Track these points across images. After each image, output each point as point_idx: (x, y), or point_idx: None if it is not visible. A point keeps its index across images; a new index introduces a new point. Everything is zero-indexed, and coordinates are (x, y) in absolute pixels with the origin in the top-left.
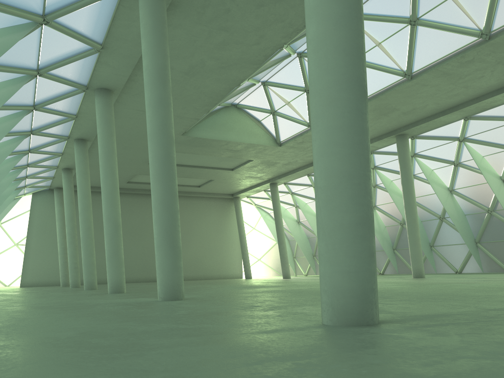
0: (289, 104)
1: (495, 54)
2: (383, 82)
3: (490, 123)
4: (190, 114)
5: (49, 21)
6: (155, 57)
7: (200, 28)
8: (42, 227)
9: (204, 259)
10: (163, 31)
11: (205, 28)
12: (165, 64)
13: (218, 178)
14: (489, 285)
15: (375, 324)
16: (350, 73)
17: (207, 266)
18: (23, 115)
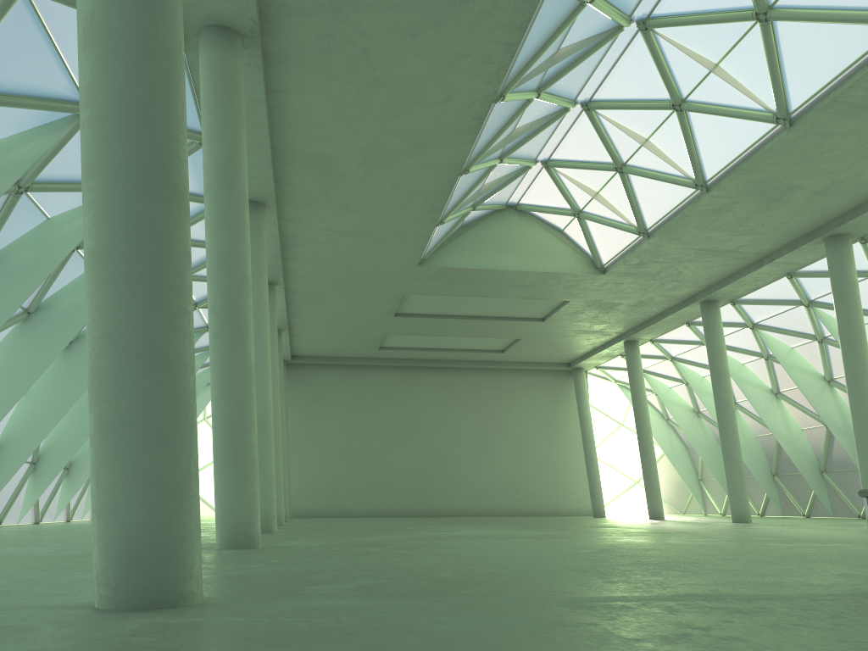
0: (598, 196)
1: None
2: (743, 139)
3: None
4: (411, 230)
5: None
6: (215, 147)
7: (339, 87)
8: None
9: (525, 479)
10: (230, 102)
11: (348, 86)
12: (232, 156)
13: (527, 336)
14: None
15: (157, 609)
16: (112, 153)
17: (530, 491)
18: None
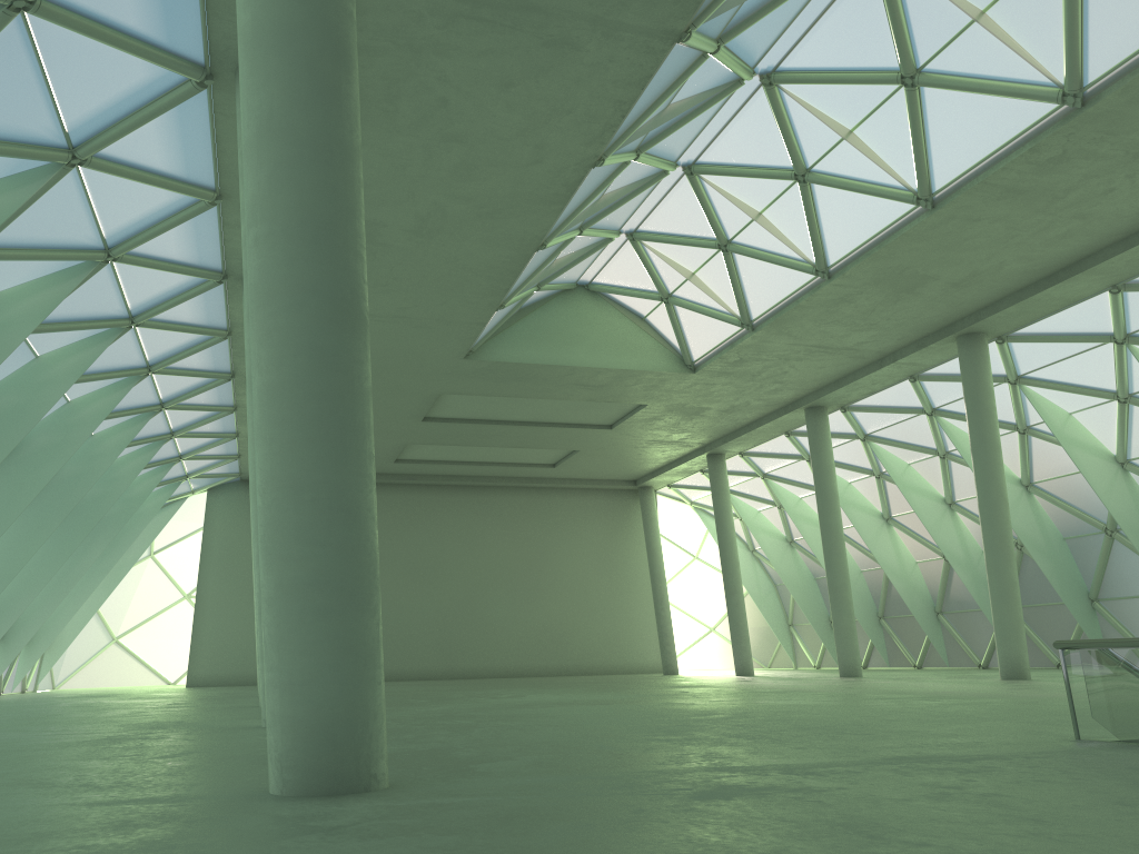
0: (694, 278)
1: (1118, 138)
2: (876, 220)
3: None
4: (462, 315)
5: (84, 158)
6: None
7: (403, 141)
8: (228, 560)
9: (577, 628)
10: None
11: (414, 141)
12: None
13: (588, 447)
14: (1047, 705)
15: (352, 793)
16: (298, 276)
17: (583, 643)
18: (112, 339)
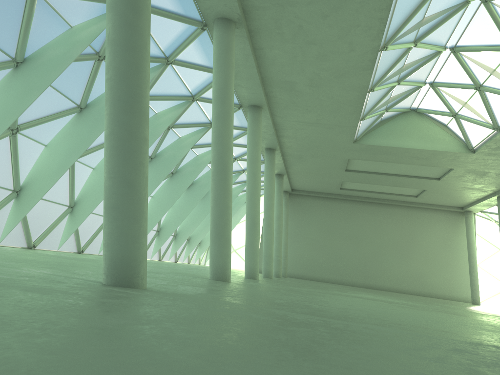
0: (466, 105)
1: None
2: None
3: None
4: (345, 123)
5: (171, 61)
6: (217, 80)
7: (290, 45)
8: None
9: (429, 275)
10: (226, 57)
11: (295, 45)
12: (225, 85)
13: (430, 188)
14: None
15: (122, 287)
16: (113, 94)
17: (432, 282)
18: (204, 131)
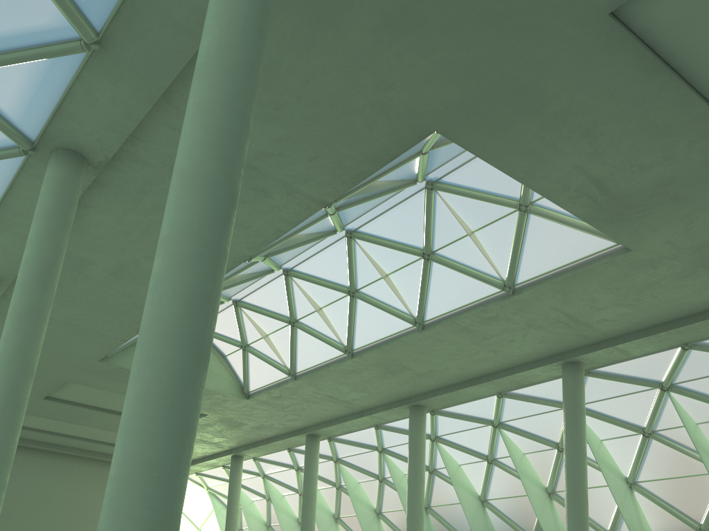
0: (267, 338)
1: (524, 314)
2: (388, 328)
3: (531, 406)
4: (114, 332)
5: None
6: (42, 249)
7: (136, 217)
8: None
9: None
10: (66, 215)
11: (143, 219)
12: (55, 261)
13: None
14: None
15: None
16: (184, 326)
17: None
18: None
